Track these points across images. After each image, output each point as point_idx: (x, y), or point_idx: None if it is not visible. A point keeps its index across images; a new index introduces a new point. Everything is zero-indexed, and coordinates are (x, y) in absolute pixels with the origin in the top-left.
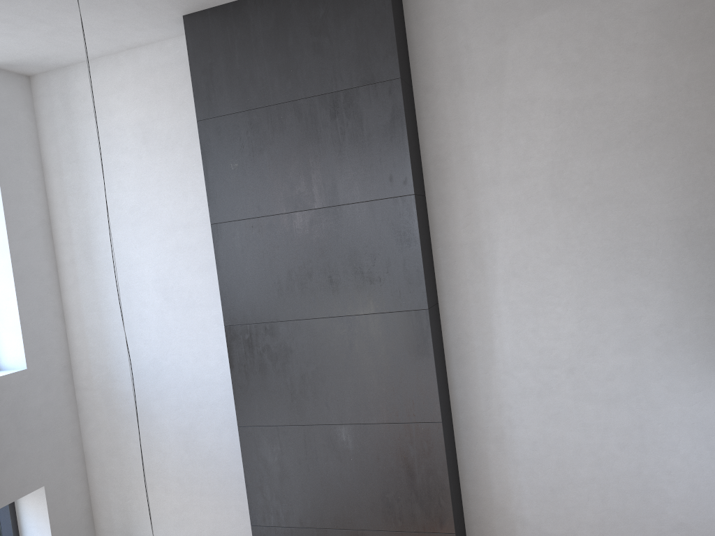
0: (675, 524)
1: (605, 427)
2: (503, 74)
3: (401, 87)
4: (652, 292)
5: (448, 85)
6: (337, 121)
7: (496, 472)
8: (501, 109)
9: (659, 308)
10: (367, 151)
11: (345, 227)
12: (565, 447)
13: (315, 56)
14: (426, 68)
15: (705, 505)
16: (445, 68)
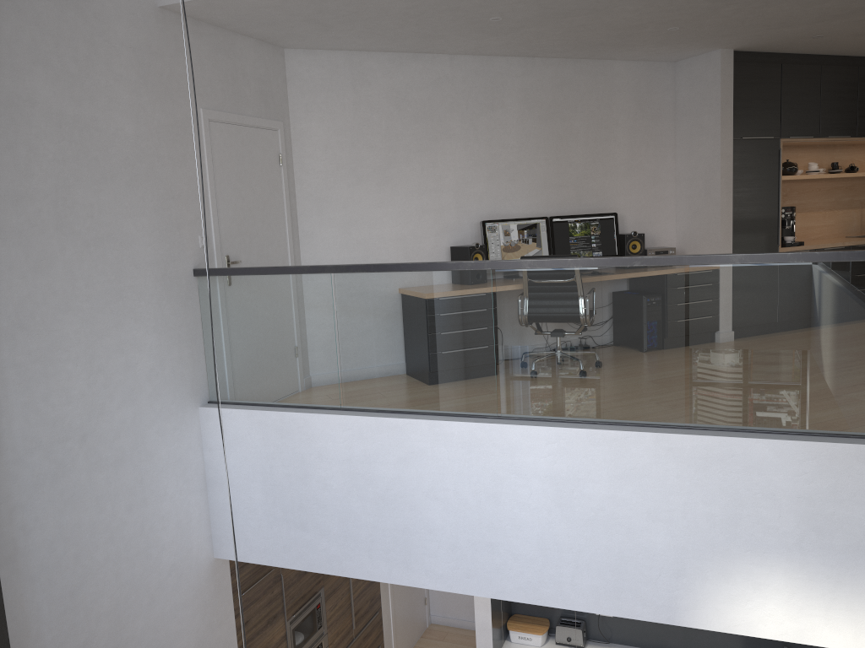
0: (169, 568)
1: (115, 493)
2: None
3: None
4: (144, 336)
5: None
6: None
7: (9, 607)
8: None
9: (149, 352)
10: None
11: None
12: (82, 533)
13: None
14: None
15: (186, 537)
16: None
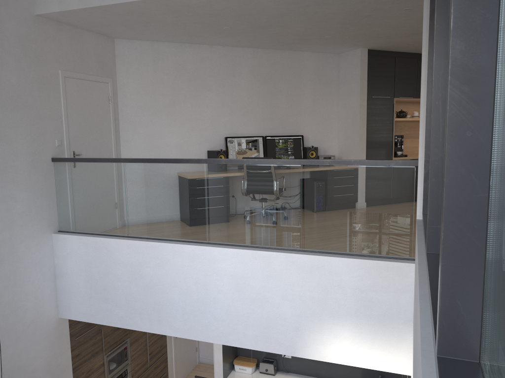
0: (29, 322)
1: None
2: None
3: None
4: (19, 193)
5: None
6: None
7: None
8: None
9: (22, 202)
10: None
11: None
12: None
13: None
14: None
15: (41, 305)
16: None
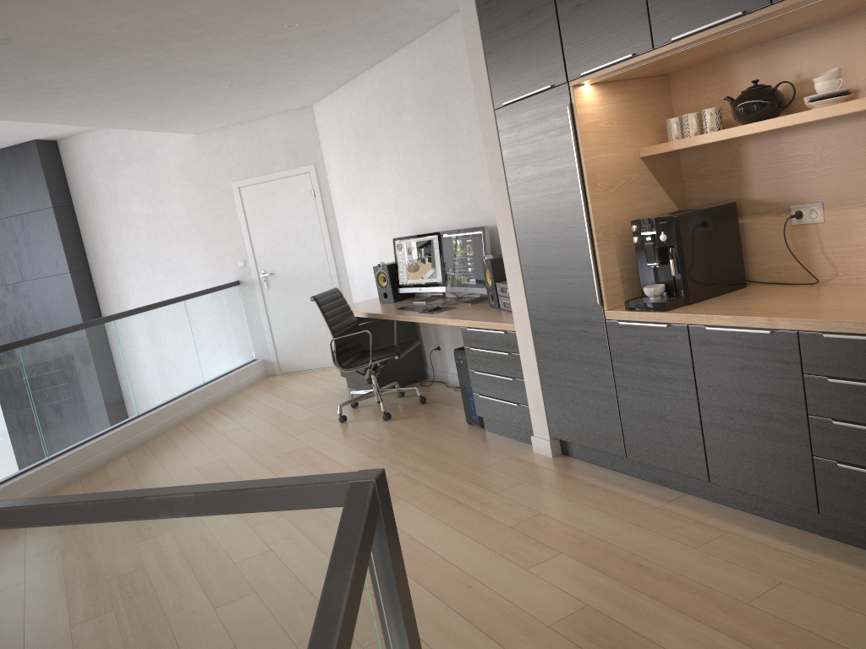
0: None
1: None
2: (117, 199)
3: (54, 212)
4: None
5: (91, 204)
6: (25, 231)
7: None
8: (120, 219)
9: None
10: (43, 248)
11: (39, 292)
12: None
13: (8, 193)
14: (79, 194)
15: None
16: (88, 195)
